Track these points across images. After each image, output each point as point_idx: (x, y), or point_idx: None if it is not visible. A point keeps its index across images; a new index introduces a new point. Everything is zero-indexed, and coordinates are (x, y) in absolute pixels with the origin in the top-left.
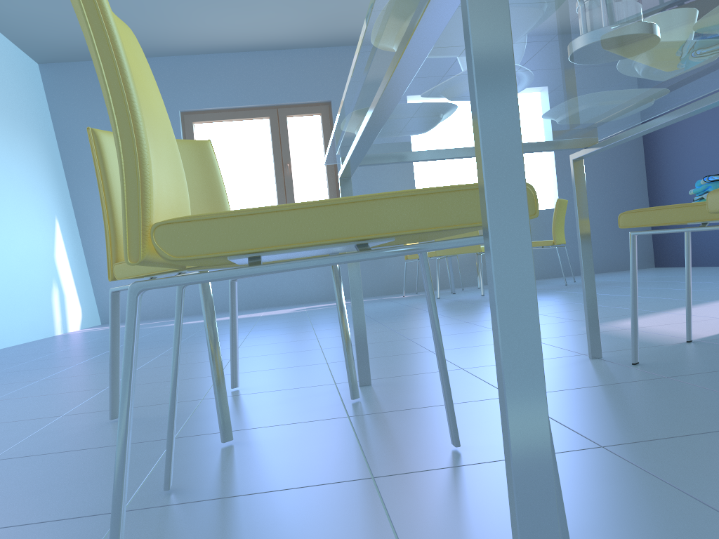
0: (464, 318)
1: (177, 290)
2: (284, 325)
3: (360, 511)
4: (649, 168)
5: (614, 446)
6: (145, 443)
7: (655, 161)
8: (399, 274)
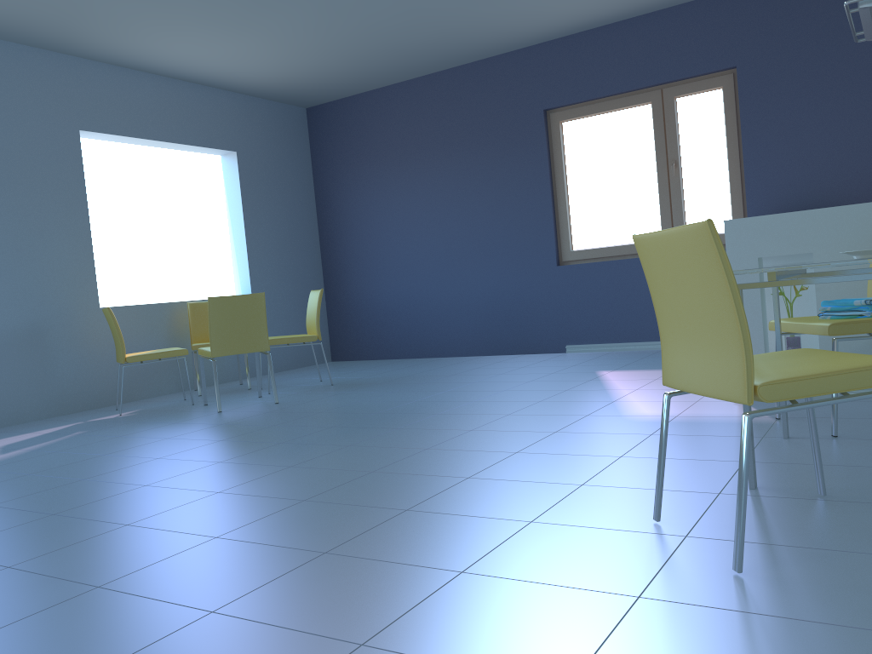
0: (441, 427)
1: None
2: (166, 470)
3: None
4: (326, 257)
5: None
6: None
7: (335, 251)
8: (76, 384)
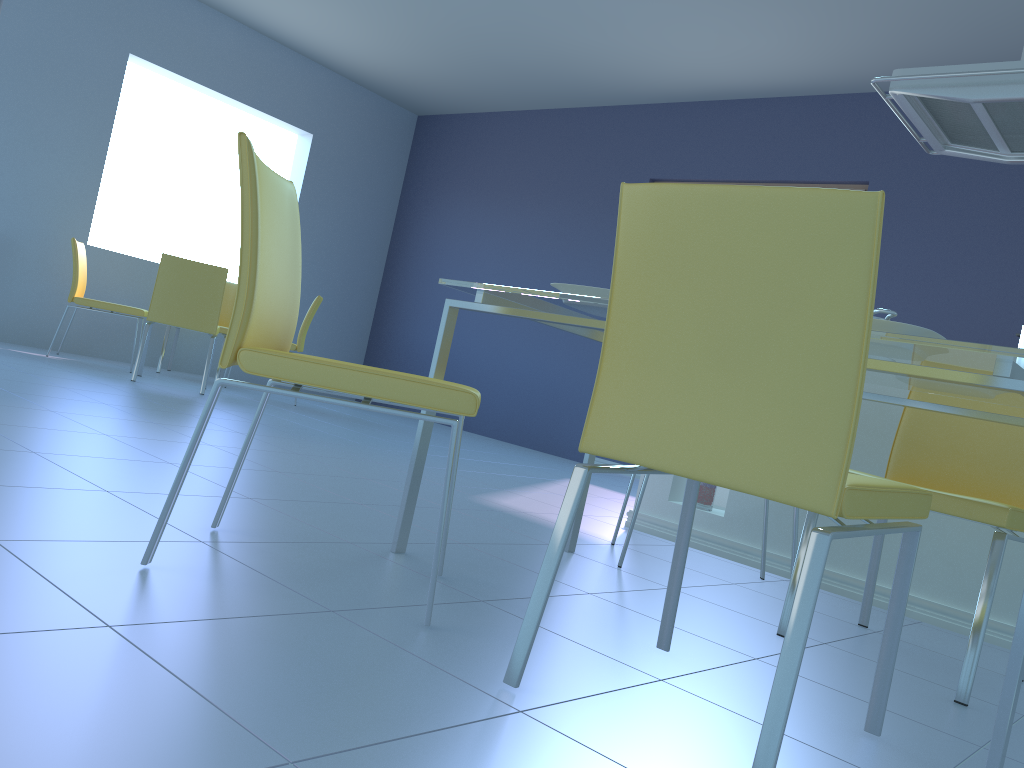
0: (278, 445)
1: (586, 477)
2: None
3: (720, 713)
4: (386, 284)
5: (761, 658)
6: (307, 615)
7: (396, 279)
8: (29, 314)
